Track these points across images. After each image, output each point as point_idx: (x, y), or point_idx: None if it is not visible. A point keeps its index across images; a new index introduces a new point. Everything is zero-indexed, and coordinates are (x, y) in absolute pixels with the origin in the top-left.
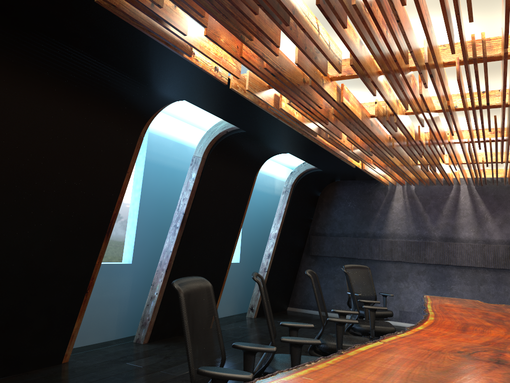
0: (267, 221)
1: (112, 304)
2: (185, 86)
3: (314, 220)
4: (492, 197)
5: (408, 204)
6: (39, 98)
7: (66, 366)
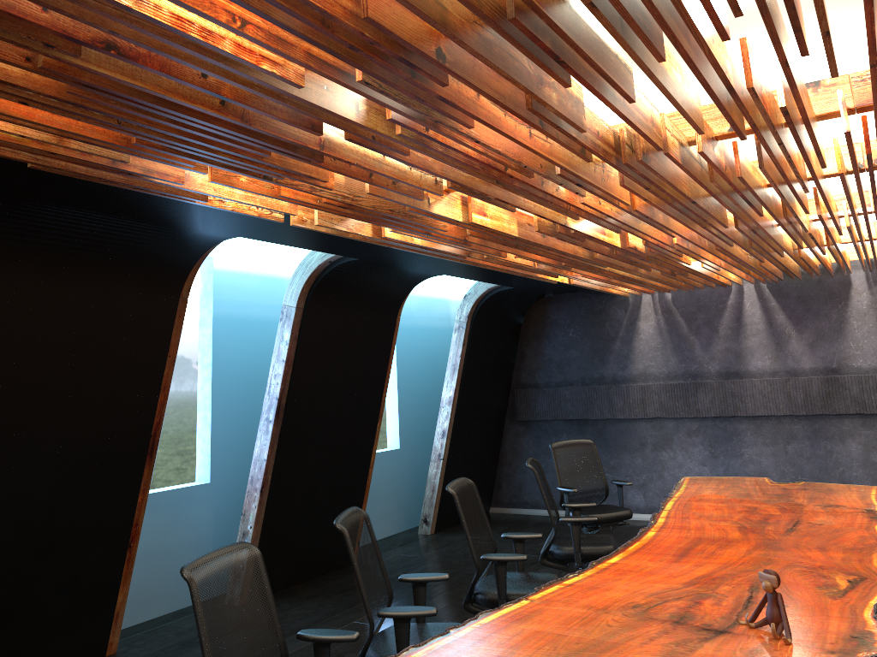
0: (442, 373)
1: (185, 550)
2: (229, 223)
3: (518, 364)
4: (795, 300)
5: (663, 323)
6: (0, 278)
7: None
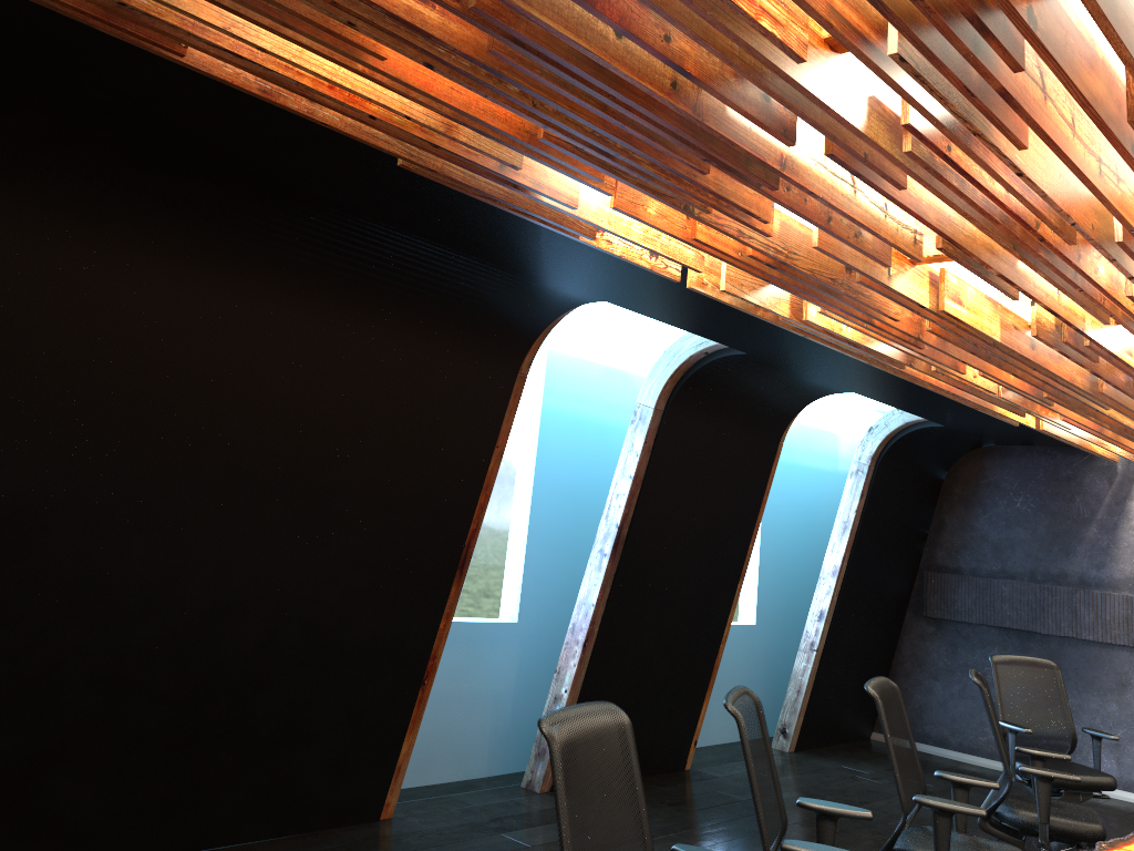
0: (820, 532)
1: (479, 704)
2: (600, 279)
3: (932, 536)
4: None
5: None
6: (323, 316)
7: (387, 827)
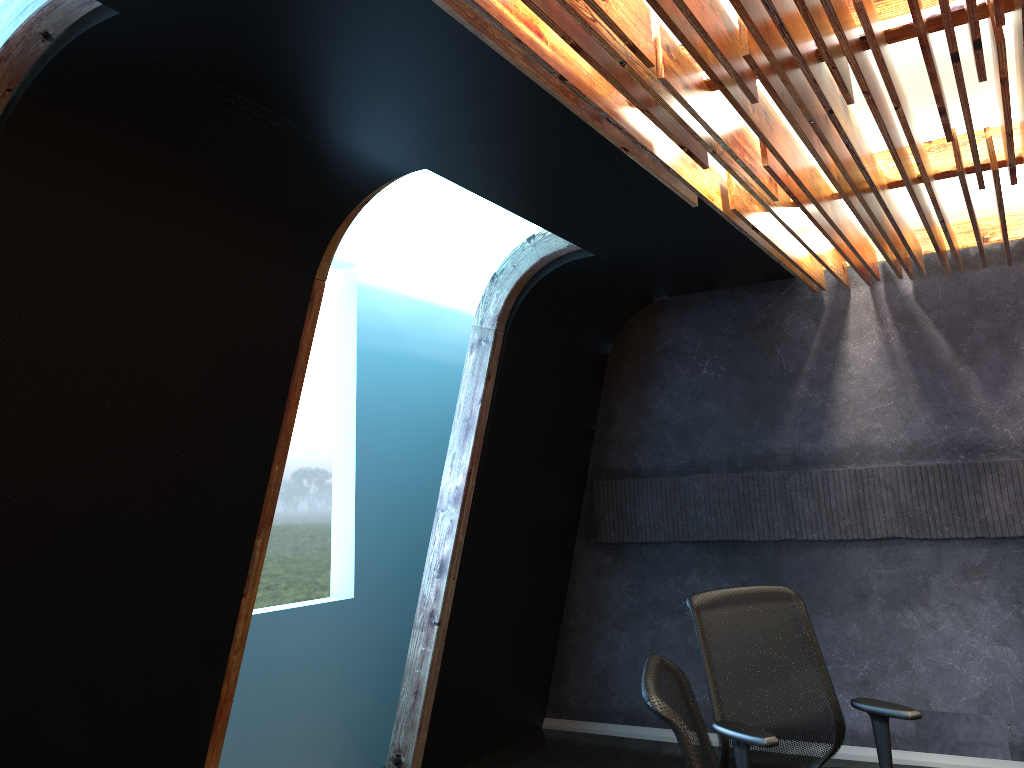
0: None
1: None
2: None
3: (601, 432)
4: None
5: (897, 342)
6: None
7: None
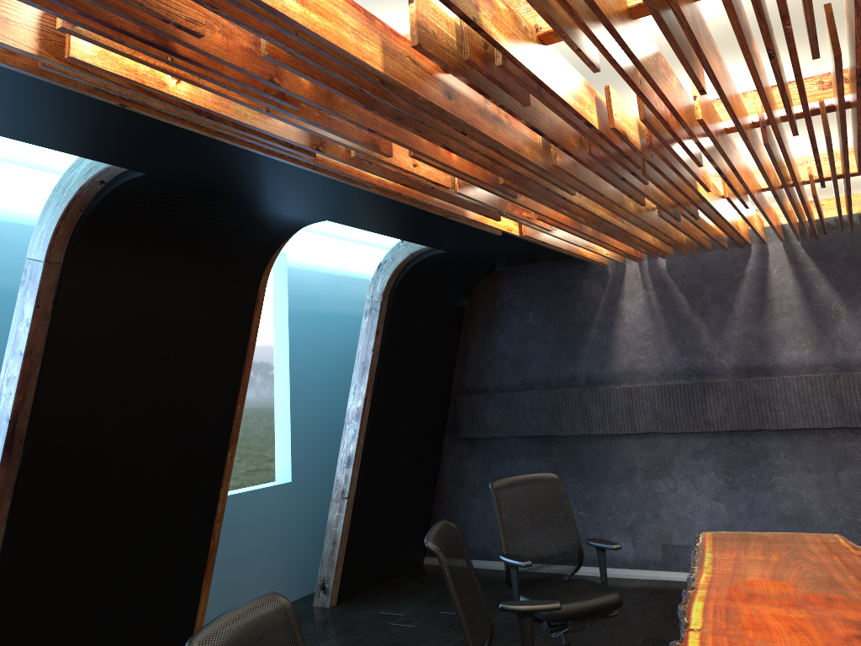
0: None
1: None
2: None
3: (461, 361)
4: (843, 262)
5: (655, 301)
6: None
7: None
